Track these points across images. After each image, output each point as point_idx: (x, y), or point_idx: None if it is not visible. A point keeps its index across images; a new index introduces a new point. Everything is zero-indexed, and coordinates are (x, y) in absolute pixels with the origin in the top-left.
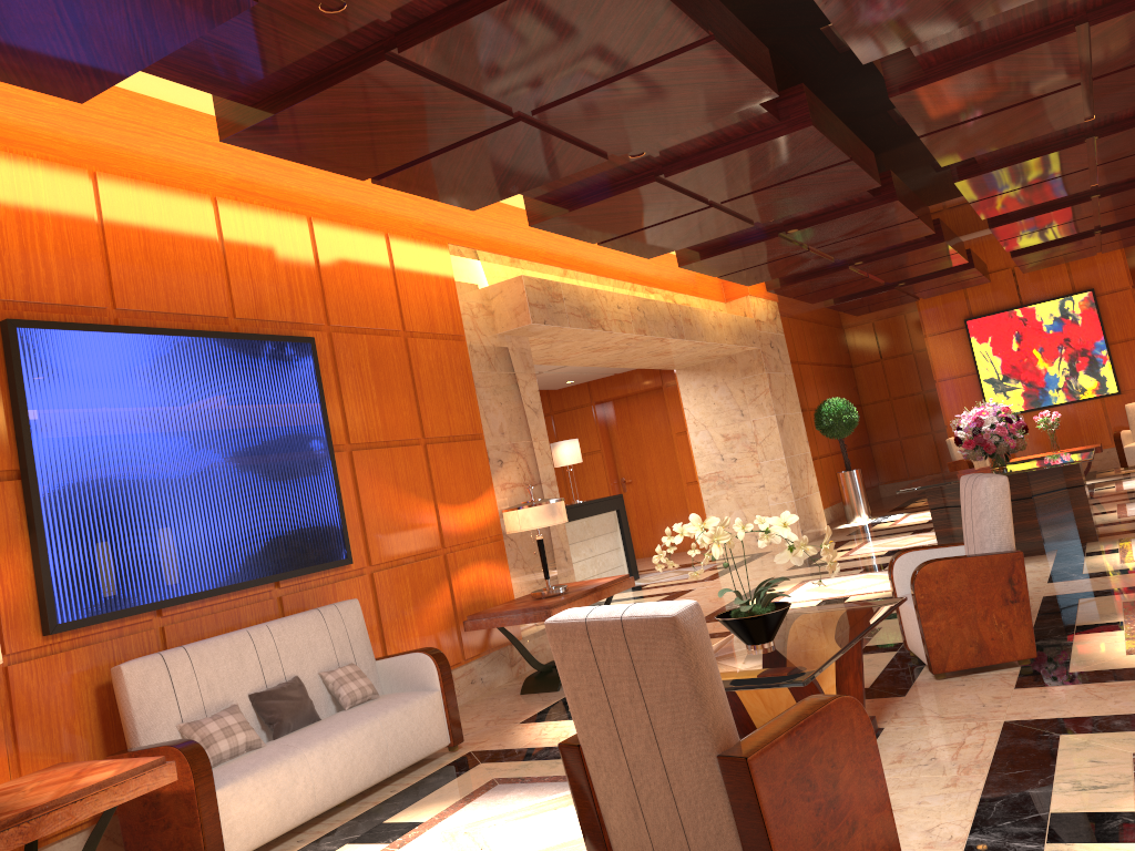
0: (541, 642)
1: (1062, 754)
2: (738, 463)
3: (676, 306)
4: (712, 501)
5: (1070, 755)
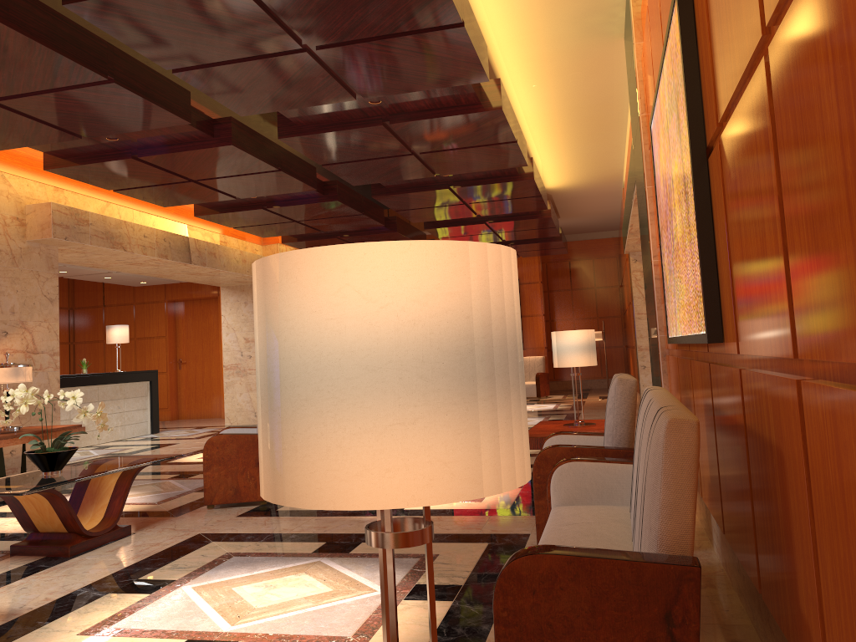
0: (13, 466)
1: (196, 551)
2: (252, 360)
3: (204, 242)
4: (230, 384)
5: (198, 551)
